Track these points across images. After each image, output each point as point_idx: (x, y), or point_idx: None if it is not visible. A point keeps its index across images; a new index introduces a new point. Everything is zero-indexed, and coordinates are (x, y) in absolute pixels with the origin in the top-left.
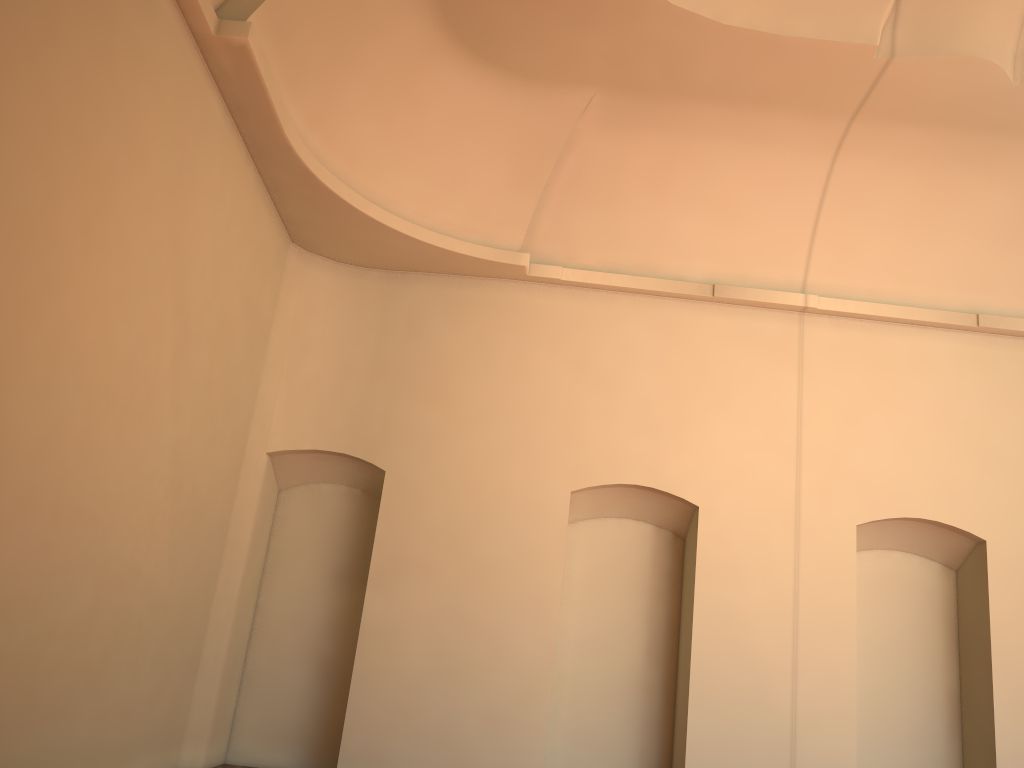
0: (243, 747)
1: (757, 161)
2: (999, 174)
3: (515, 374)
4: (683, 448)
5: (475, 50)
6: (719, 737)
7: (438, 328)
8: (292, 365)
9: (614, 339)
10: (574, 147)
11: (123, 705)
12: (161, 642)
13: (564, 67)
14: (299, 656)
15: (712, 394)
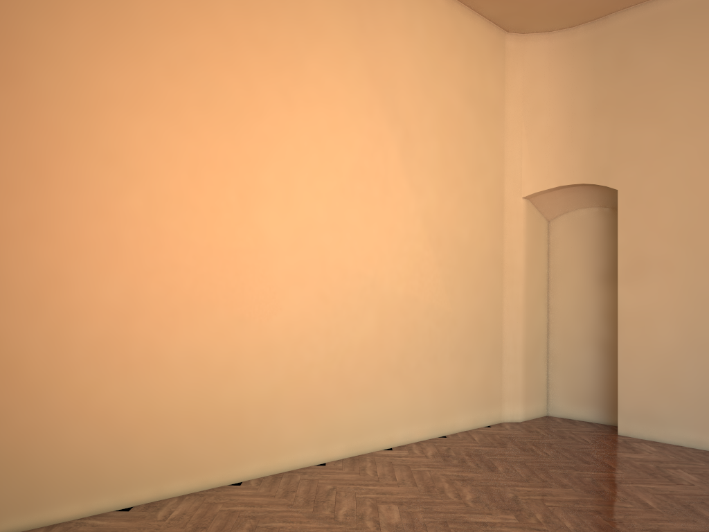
0: (557, 405)
1: None
2: None
3: None
4: None
5: None
6: None
7: (643, 54)
8: (528, 127)
9: None
10: None
11: (431, 384)
12: (456, 342)
13: None
14: (584, 340)
15: None
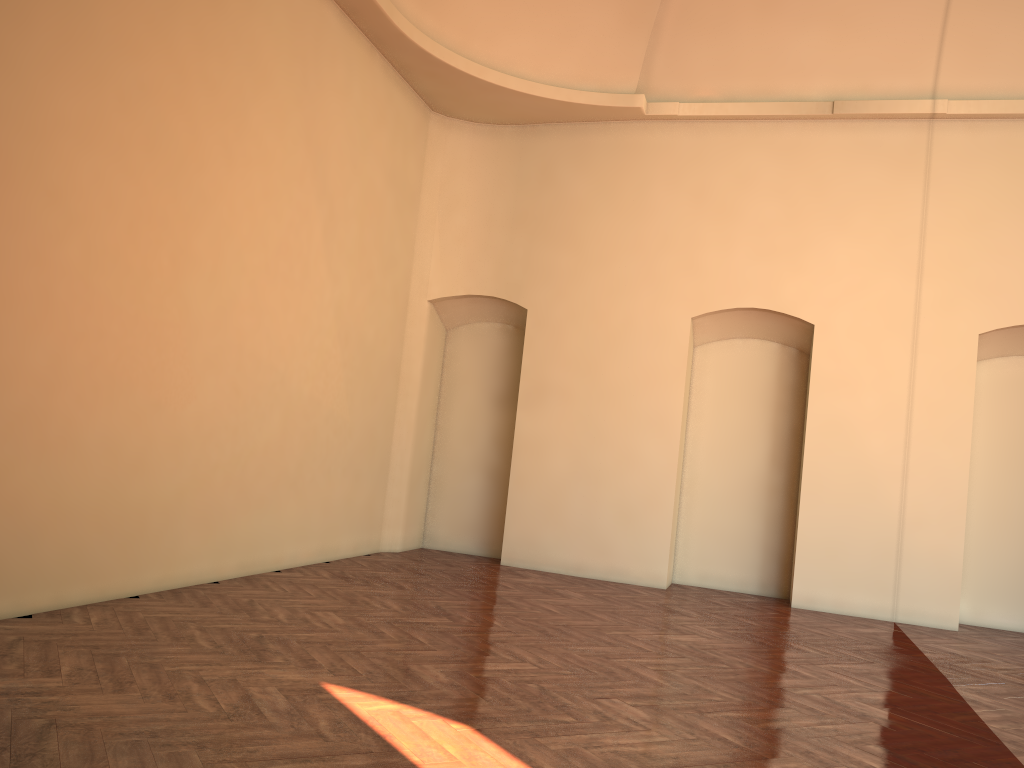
0: (435, 536)
1: None
2: None
3: (638, 212)
4: (800, 270)
5: None
6: (828, 531)
7: (567, 175)
8: (443, 223)
9: (732, 169)
10: None
11: (322, 502)
12: (349, 456)
13: None
14: (472, 466)
15: (831, 214)
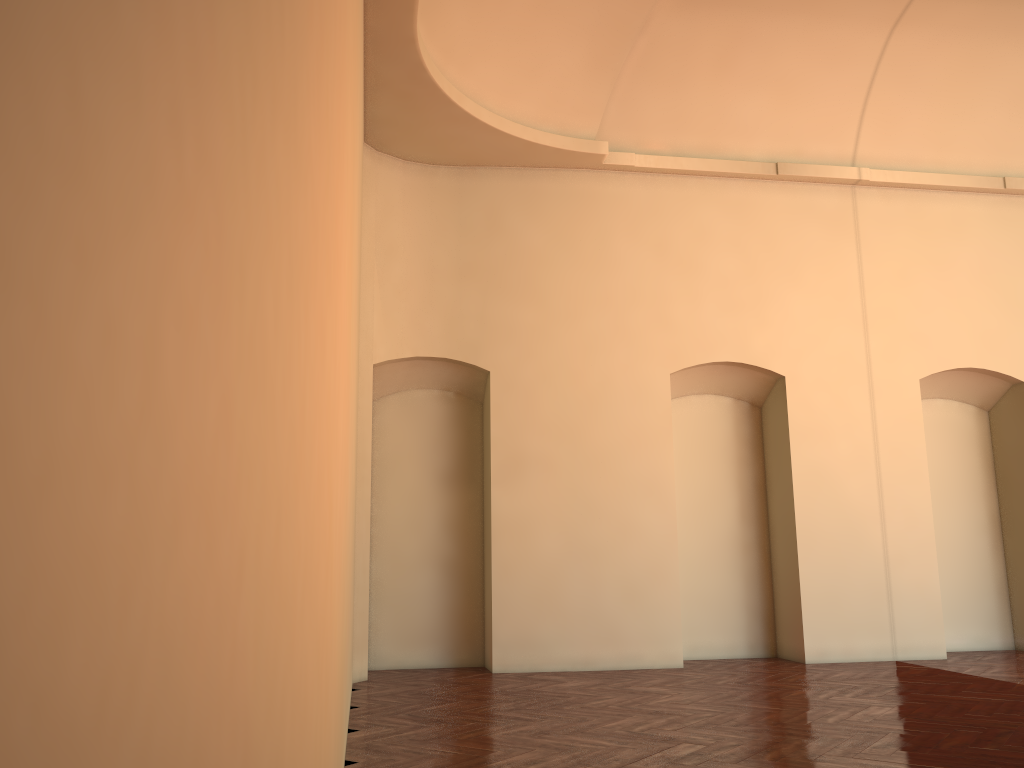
0: (383, 652)
1: (820, 38)
2: None
3: (601, 264)
4: (764, 323)
5: None
6: (827, 579)
7: (518, 223)
8: (381, 272)
9: (689, 223)
10: (647, 29)
11: (351, 625)
12: (353, 561)
13: None
14: (421, 560)
15: (784, 269)
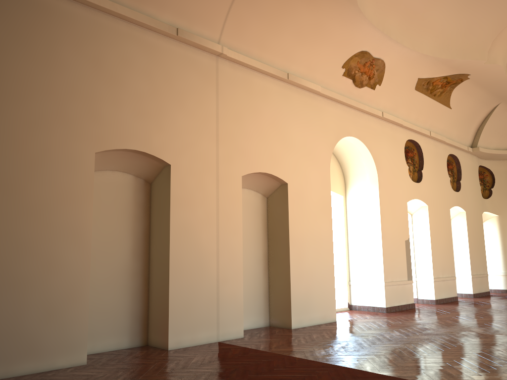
0: None
1: None
2: (311, 3)
3: (49, 63)
4: (161, 129)
5: None
6: (185, 295)
7: None
8: None
9: (118, 51)
10: None
11: None
12: None
13: None
14: None
15: (175, 97)
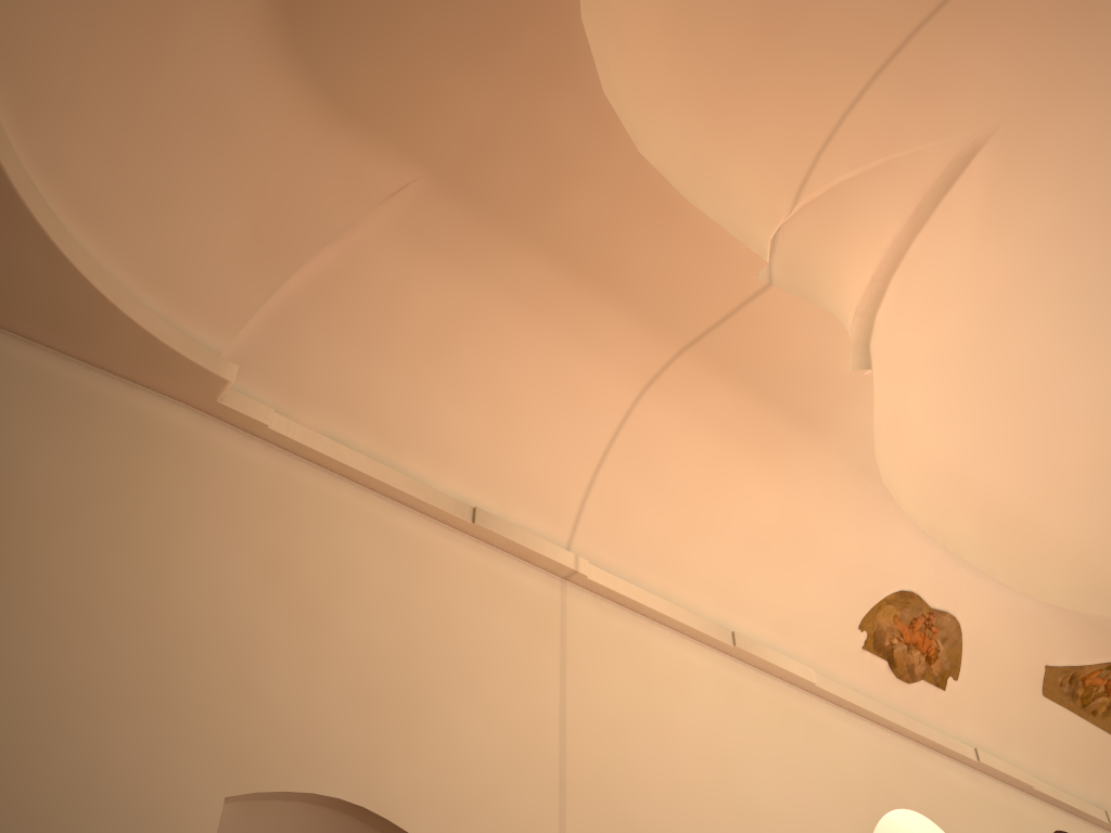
0: None
1: (562, 364)
2: (776, 474)
3: (158, 556)
4: (415, 744)
5: (291, 19)
6: None
7: (22, 436)
8: None
9: (330, 545)
10: (348, 245)
11: None
12: None
13: (403, 116)
14: None
15: (459, 665)
